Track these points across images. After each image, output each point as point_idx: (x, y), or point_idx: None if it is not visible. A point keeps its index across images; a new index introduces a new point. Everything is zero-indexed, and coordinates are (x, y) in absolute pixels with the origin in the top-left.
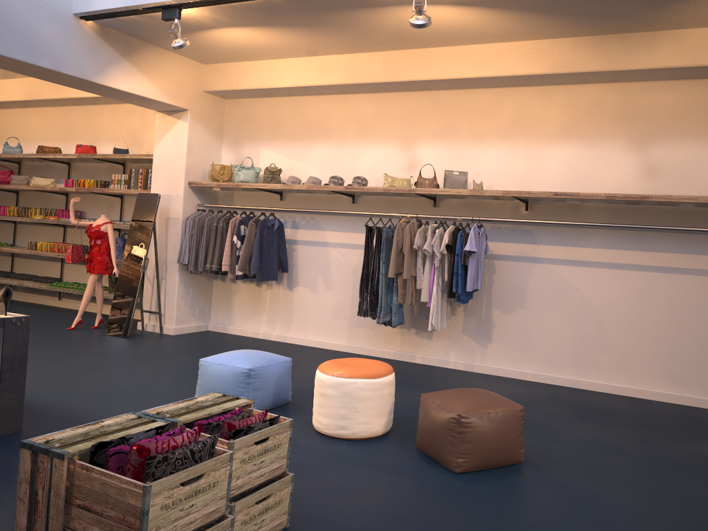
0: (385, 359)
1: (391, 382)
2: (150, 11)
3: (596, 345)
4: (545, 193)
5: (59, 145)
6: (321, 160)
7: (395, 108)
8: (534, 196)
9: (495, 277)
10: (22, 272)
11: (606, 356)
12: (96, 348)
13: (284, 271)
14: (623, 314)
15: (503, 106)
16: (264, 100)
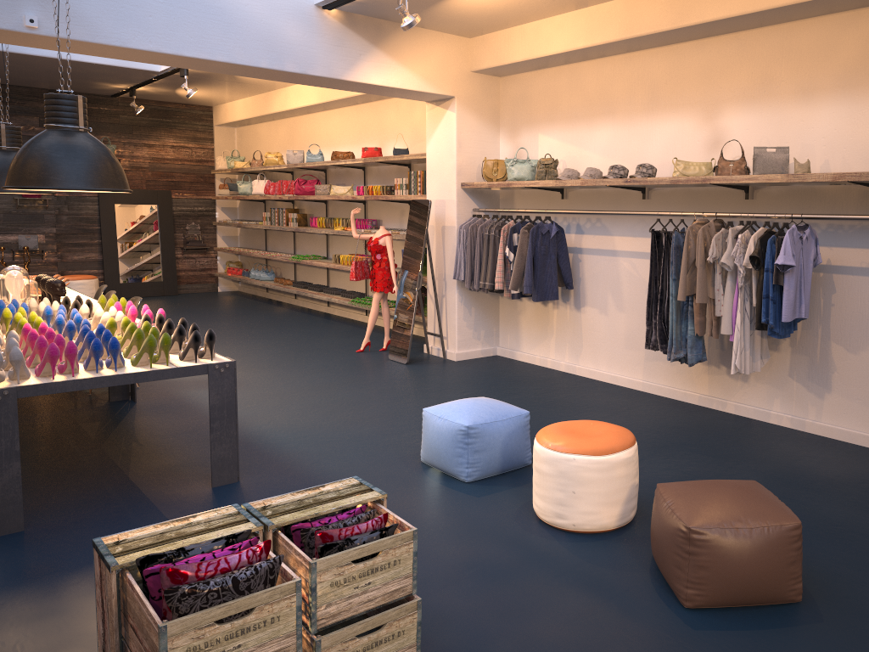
0: (687, 405)
1: (627, 460)
2: None
3: None
4: None
5: (355, 148)
6: (604, 143)
7: (692, 63)
8: None
9: (834, 299)
10: (336, 285)
11: None
12: (369, 376)
13: (568, 287)
14: None
15: (844, 41)
16: (539, 73)
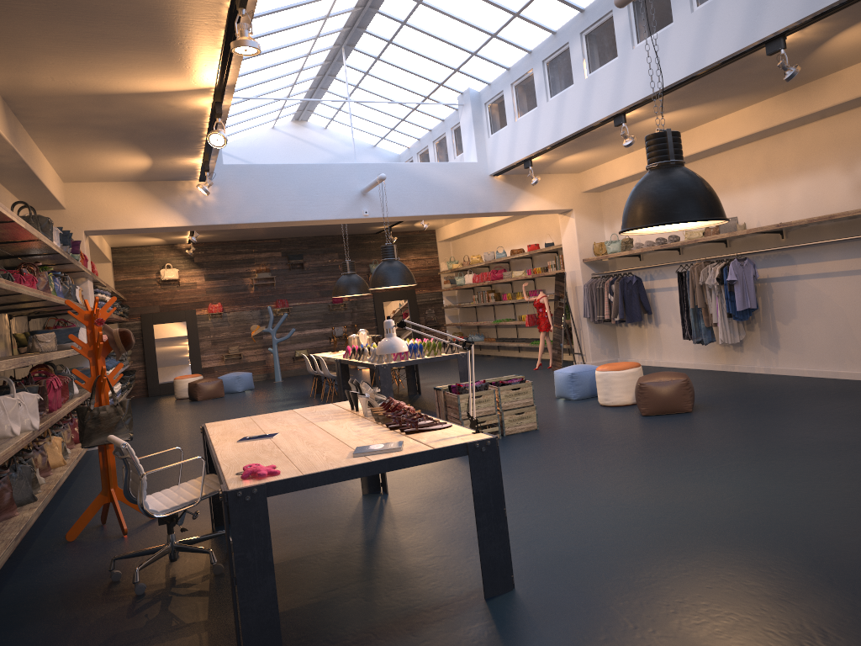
0: (714, 371)
1: (633, 372)
2: (519, 164)
3: (847, 341)
4: (771, 226)
5: (524, 245)
6: None
7: None
8: (764, 229)
9: (773, 296)
10: (522, 337)
11: (856, 349)
12: (539, 377)
13: (648, 313)
14: (860, 312)
15: (755, 157)
16: (619, 188)
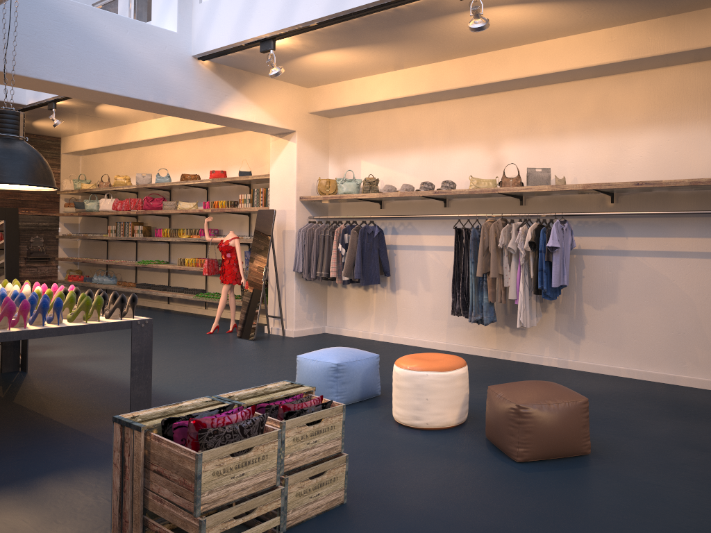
0: (481, 357)
1: (463, 375)
2: (251, 46)
3: (693, 339)
4: (626, 183)
5: (199, 172)
6: (414, 167)
7: (479, 111)
8: (614, 187)
9: (584, 272)
10: (176, 285)
11: (705, 351)
12: (226, 349)
13: (386, 275)
14: None
15: (583, 99)
16: (362, 116)
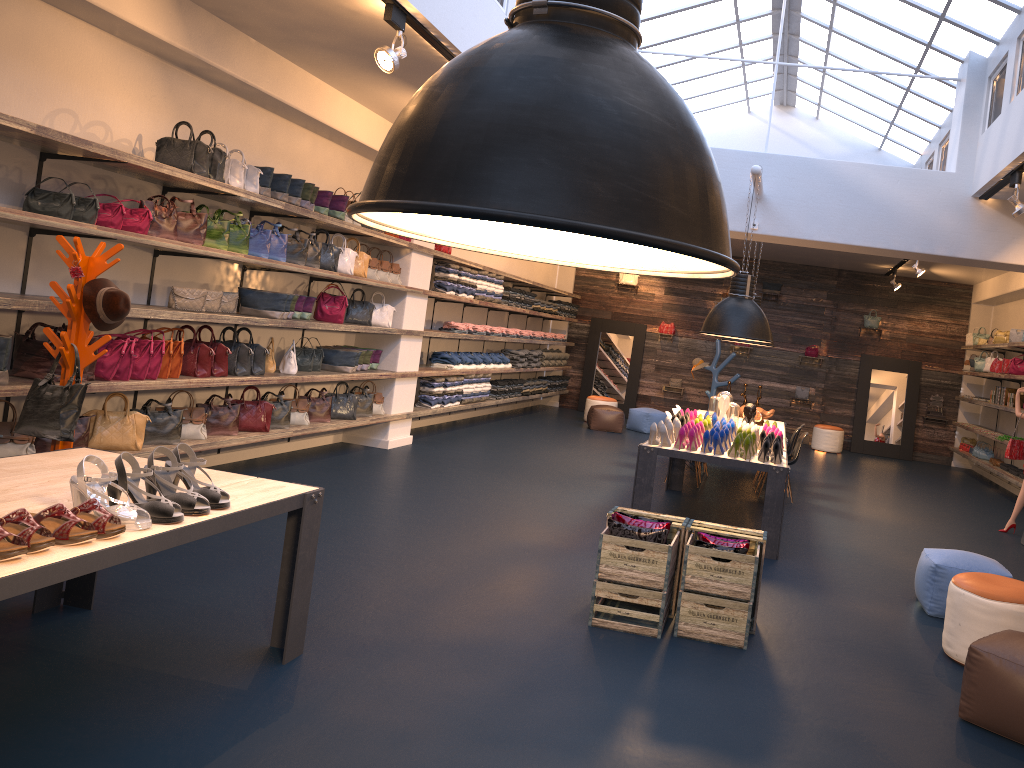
0: None
1: (1016, 613)
2: (1007, 179)
3: None
4: None
5: None
6: None
7: None
8: None
9: None
10: None
11: None
12: (977, 547)
13: None
14: None
15: None
16: None
